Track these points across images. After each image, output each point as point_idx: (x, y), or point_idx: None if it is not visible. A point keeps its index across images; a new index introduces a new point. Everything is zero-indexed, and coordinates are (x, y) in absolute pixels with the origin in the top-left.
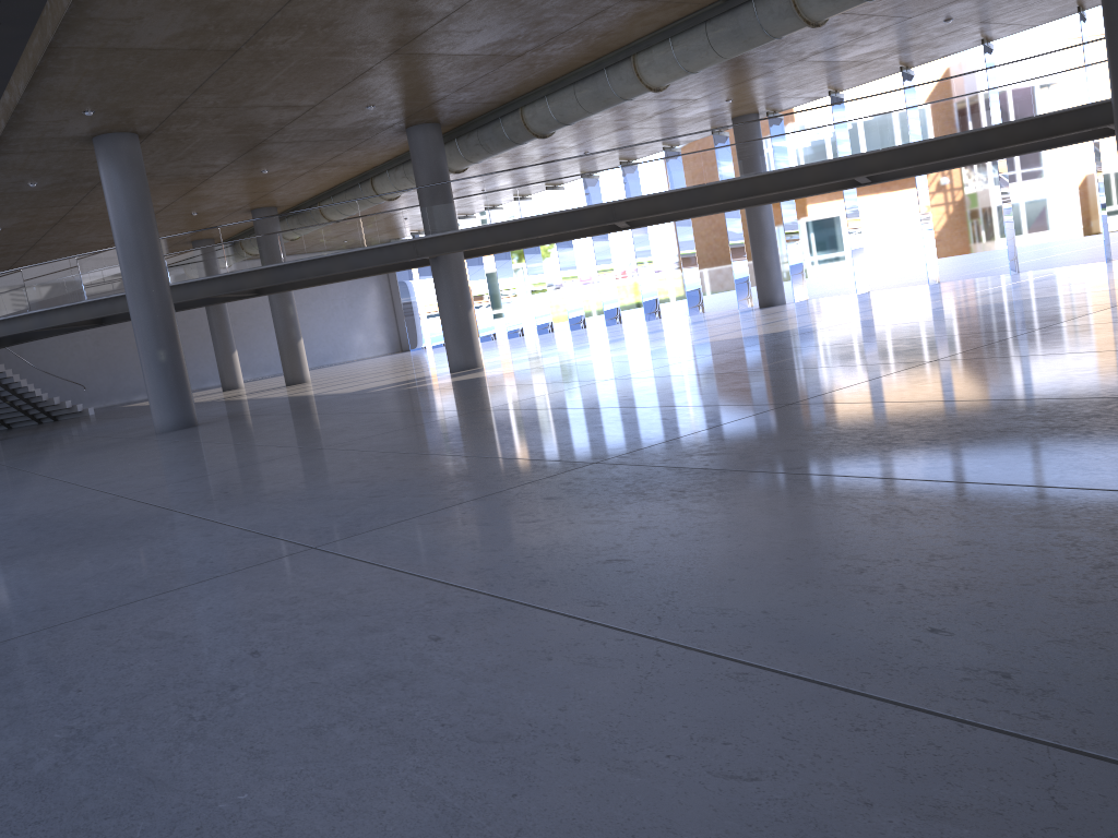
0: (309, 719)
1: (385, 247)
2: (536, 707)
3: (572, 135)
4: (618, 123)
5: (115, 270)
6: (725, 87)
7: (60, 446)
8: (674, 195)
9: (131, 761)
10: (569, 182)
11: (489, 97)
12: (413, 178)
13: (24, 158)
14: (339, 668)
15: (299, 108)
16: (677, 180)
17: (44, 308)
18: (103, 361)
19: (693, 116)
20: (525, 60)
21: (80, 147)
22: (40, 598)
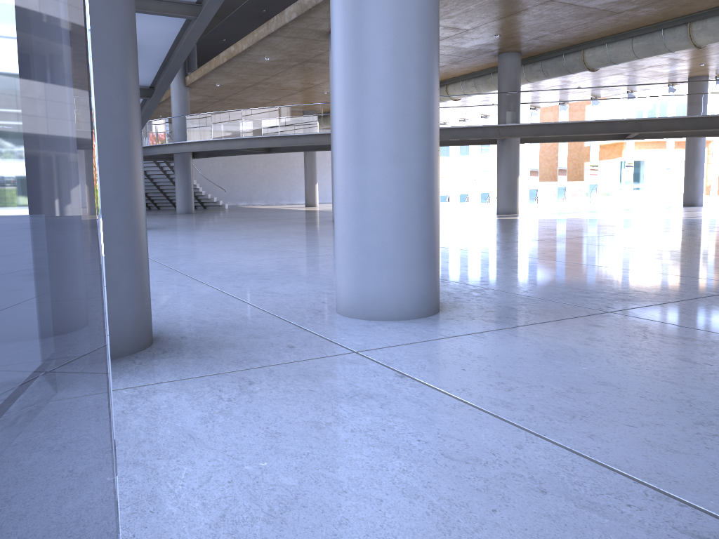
0: None
1: (479, 127)
2: None
3: (584, 74)
4: (620, 70)
5: (301, 118)
6: (710, 54)
7: (268, 220)
8: (685, 120)
9: None
10: (612, 102)
11: (569, 39)
12: (480, 87)
13: (281, 40)
14: None
15: (458, 30)
16: (689, 110)
17: (251, 136)
18: (226, 178)
19: (669, 72)
20: (618, 16)
21: (316, 38)
22: (595, 288)
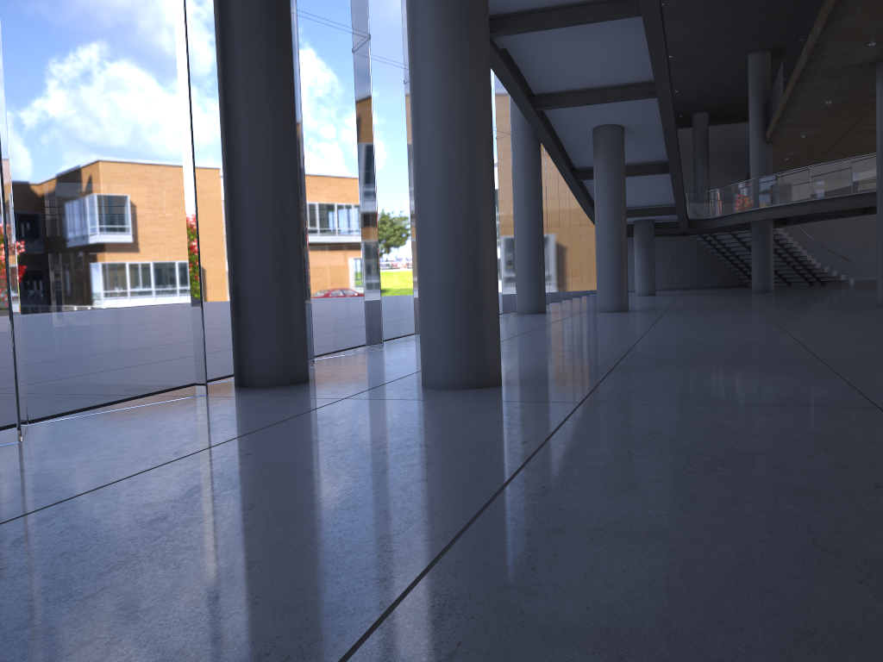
0: (739, 494)
1: None
2: (882, 547)
3: None
4: None
5: None
6: None
7: (804, 303)
8: None
9: (636, 476)
10: None
11: None
12: None
13: (821, 83)
14: (792, 478)
15: None
16: None
17: (819, 197)
18: (873, 243)
19: None
20: None
21: (865, 71)
22: (688, 388)
